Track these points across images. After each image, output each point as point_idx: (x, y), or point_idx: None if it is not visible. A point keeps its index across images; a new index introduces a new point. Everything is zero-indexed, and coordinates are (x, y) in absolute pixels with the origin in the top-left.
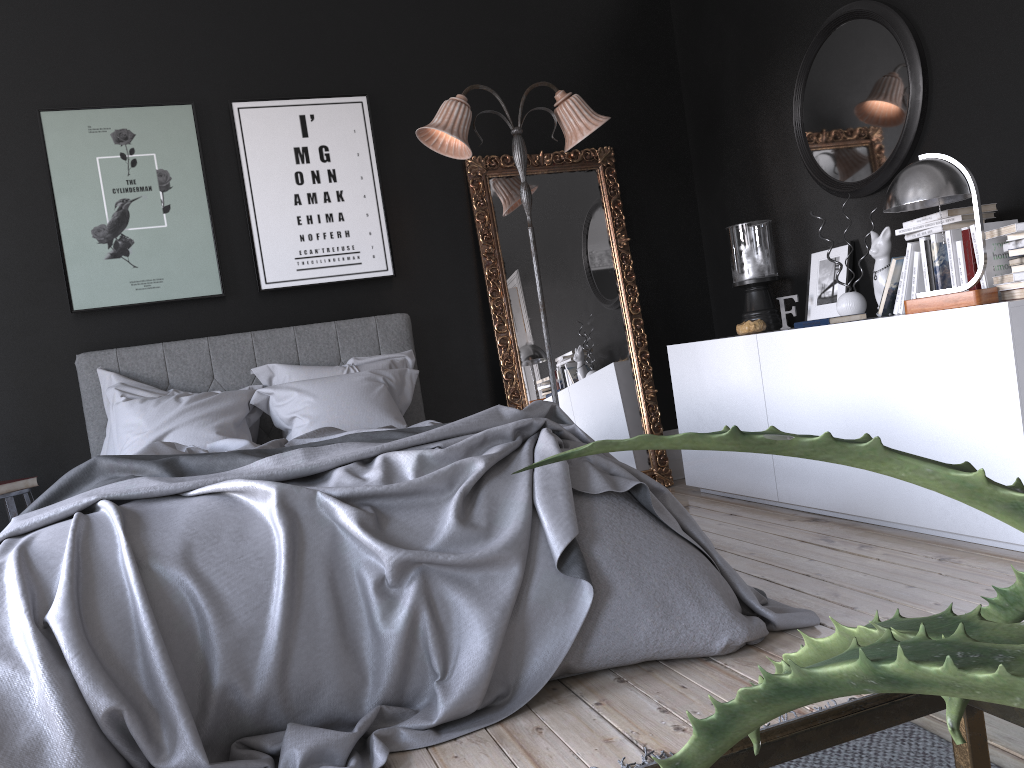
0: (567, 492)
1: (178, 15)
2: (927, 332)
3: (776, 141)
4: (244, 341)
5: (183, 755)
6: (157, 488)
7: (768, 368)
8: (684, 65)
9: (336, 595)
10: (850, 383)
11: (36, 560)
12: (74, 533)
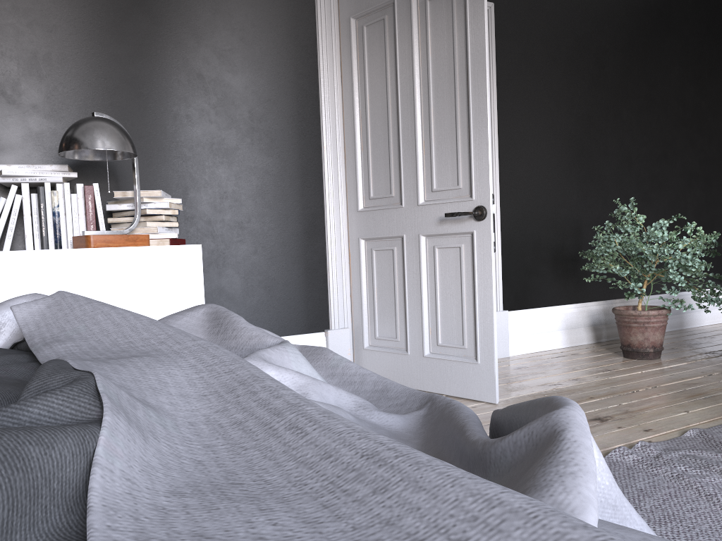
0: None
1: None
2: (117, 264)
3: None
4: None
5: None
6: None
7: None
8: None
9: None
10: None
11: None
12: None
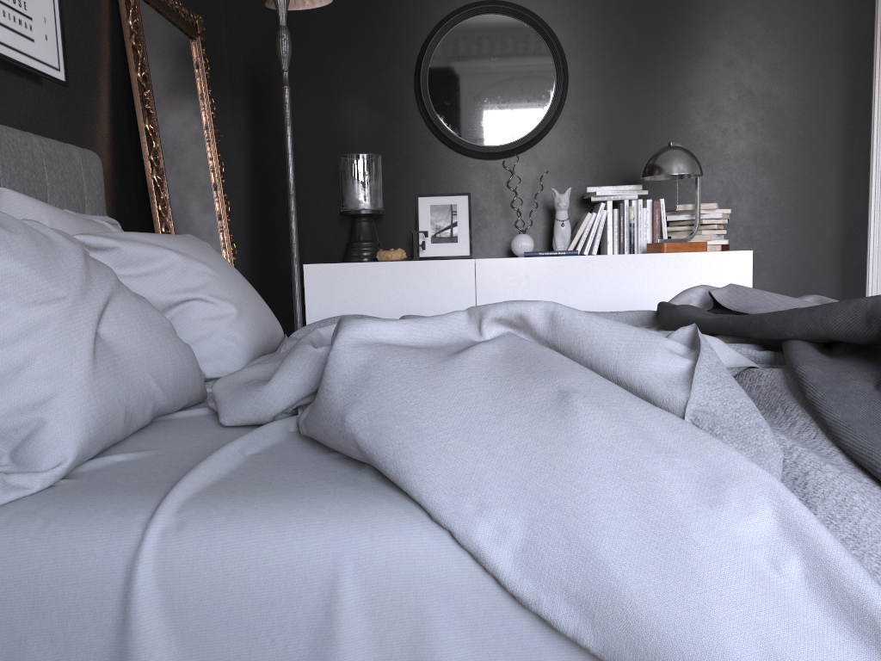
0: None
1: None
2: (682, 266)
3: (380, 86)
4: None
5: None
6: None
7: (488, 291)
8: None
9: None
10: (595, 303)
11: None
12: None
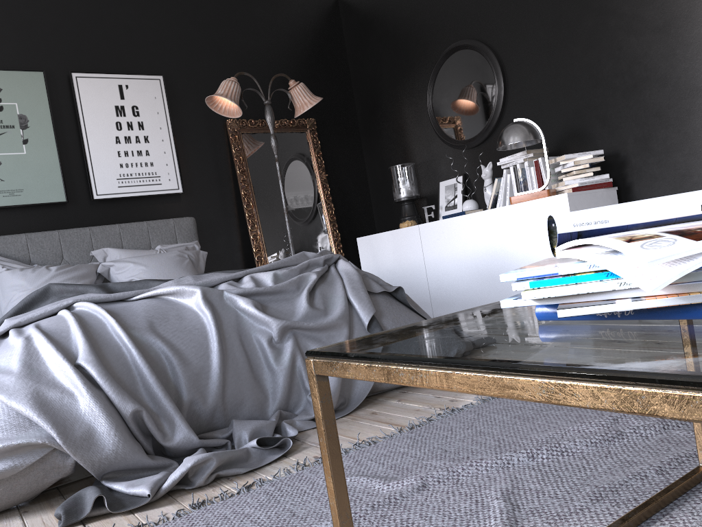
0: (365, 290)
1: (32, 11)
2: (523, 213)
3: (416, 118)
4: (84, 233)
5: (181, 435)
6: (112, 295)
7: (426, 244)
8: (354, 73)
9: (244, 349)
10: (479, 246)
11: (52, 334)
12: (75, 317)
